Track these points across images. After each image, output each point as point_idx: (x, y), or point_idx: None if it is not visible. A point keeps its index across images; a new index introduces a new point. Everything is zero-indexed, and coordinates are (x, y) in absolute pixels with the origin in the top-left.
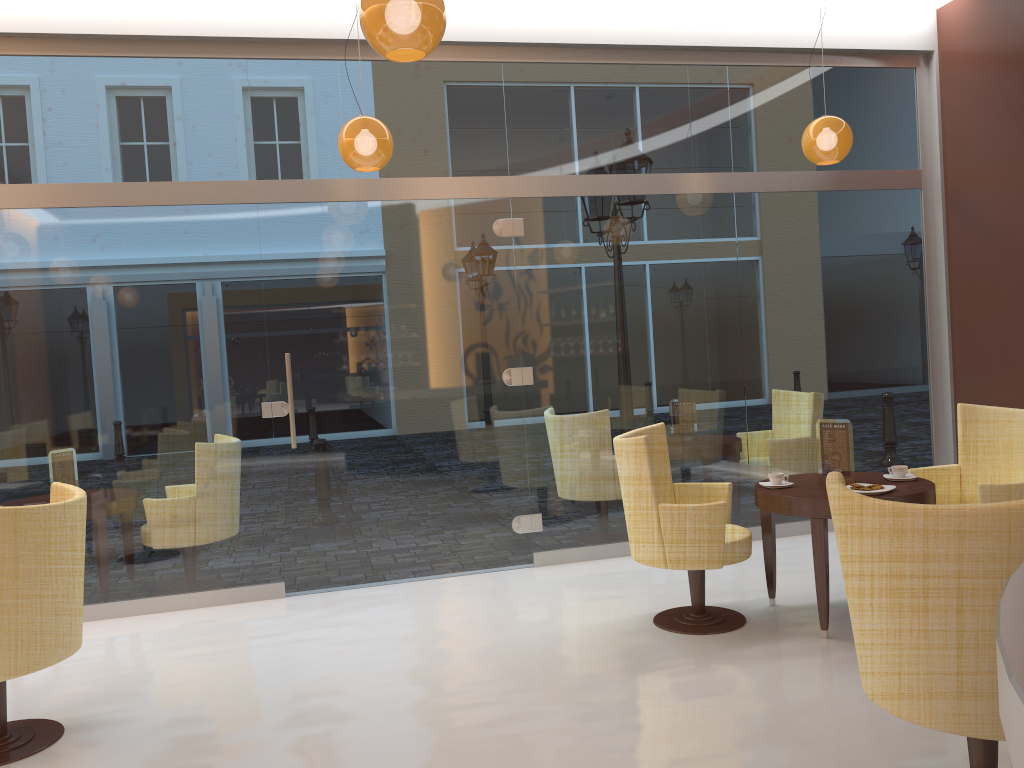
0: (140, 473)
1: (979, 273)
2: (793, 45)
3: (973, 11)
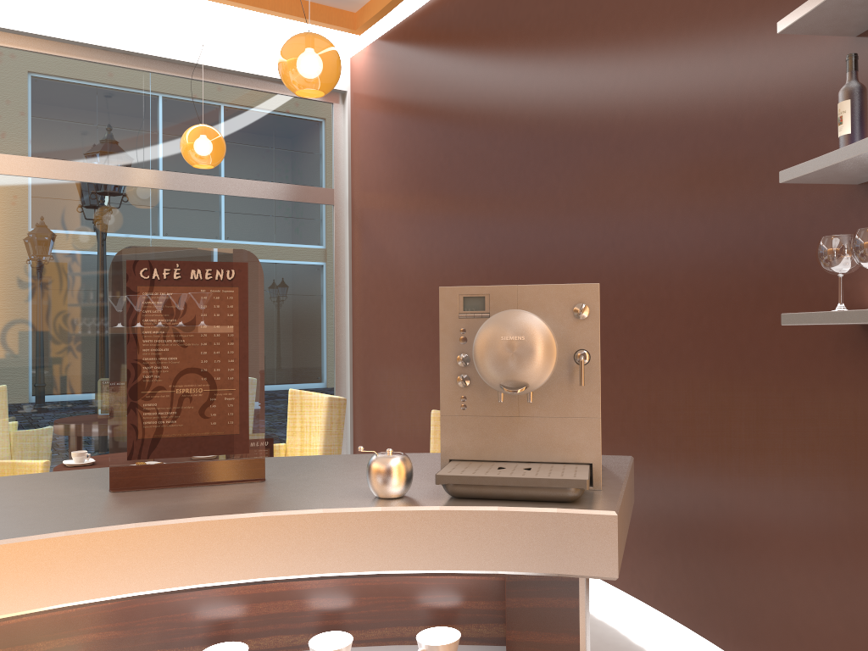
0: None
1: (368, 280)
2: (215, 64)
3: (369, 62)
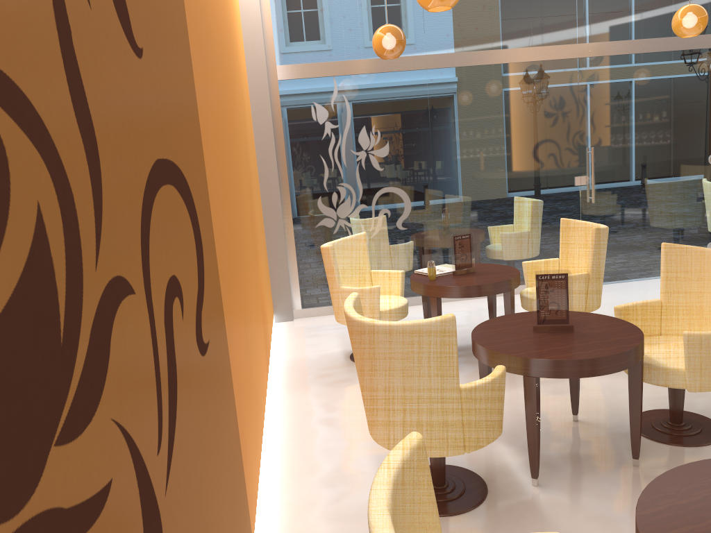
0: (510, 217)
1: None
2: None
3: None
